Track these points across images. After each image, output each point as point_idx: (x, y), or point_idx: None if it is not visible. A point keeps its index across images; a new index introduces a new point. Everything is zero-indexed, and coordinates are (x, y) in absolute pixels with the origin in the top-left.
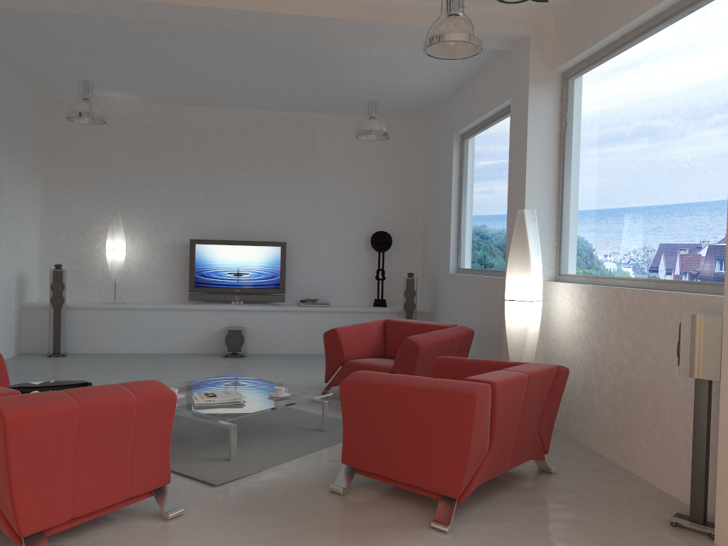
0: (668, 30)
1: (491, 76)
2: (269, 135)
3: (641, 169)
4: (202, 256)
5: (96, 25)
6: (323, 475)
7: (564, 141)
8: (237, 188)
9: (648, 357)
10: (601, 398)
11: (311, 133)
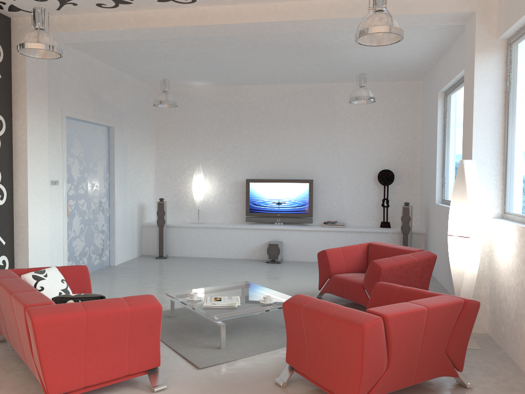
0: None
1: (460, 44)
2: (300, 102)
3: None
4: (254, 190)
5: (165, 43)
6: (278, 368)
7: (508, 98)
8: (278, 141)
9: None
10: None
11: (331, 98)
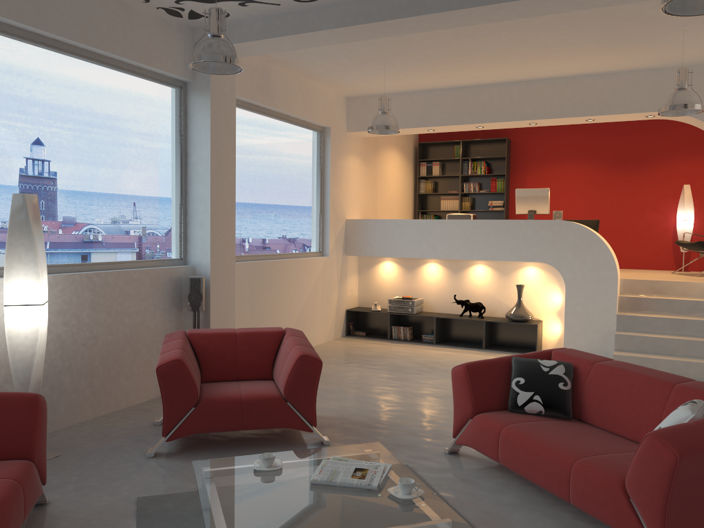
0: (103, 72)
1: None
2: None
3: (79, 171)
4: None
5: None
6: None
7: None
8: None
9: (125, 318)
10: (72, 375)
11: None
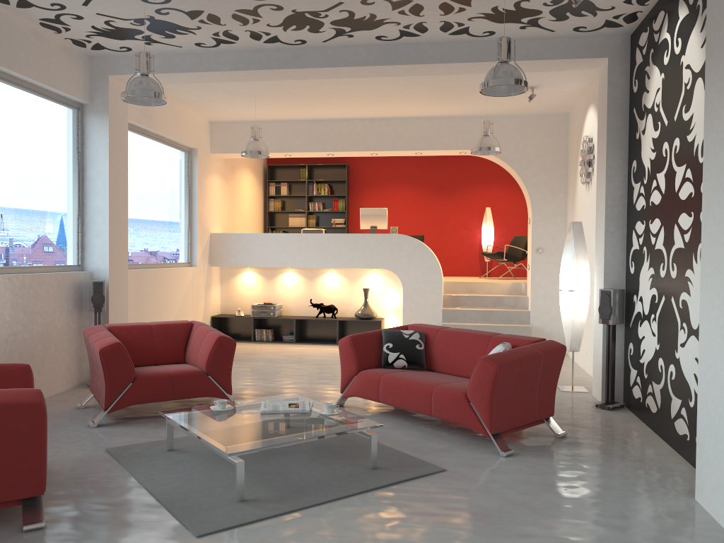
0: (17, 93)
1: None
2: None
3: None
4: None
5: None
6: None
7: None
8: None
9: (38, 318)
10: None
11: None
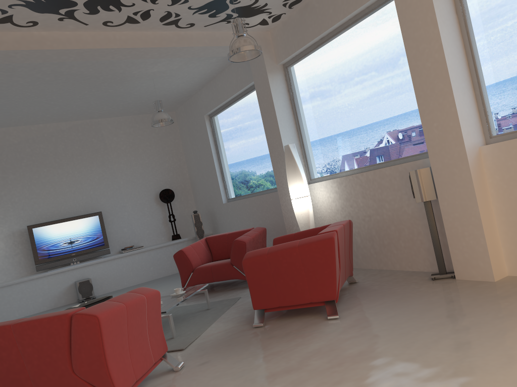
0: (349, 32)
1: (228, 74)
2: (68, 139)
3: (351, 108)
4: (40, 236)
5: None
6: (239, 324)
7: (294, 103)
8: (54, 181)
9: (386, 204)
10: (361, 238)
11: (99, 132)
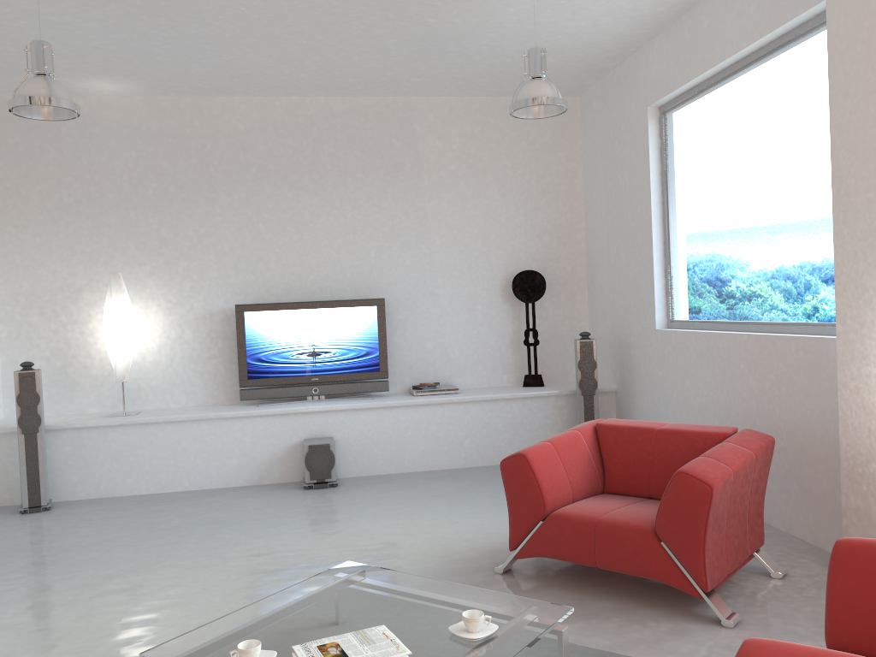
0: None
1: None
2: (344, 134)
3: None
4: (257, 329)
5: None
6: None
7: None
8: (302, 219)
9: None
10: None
11: (408, 127)
